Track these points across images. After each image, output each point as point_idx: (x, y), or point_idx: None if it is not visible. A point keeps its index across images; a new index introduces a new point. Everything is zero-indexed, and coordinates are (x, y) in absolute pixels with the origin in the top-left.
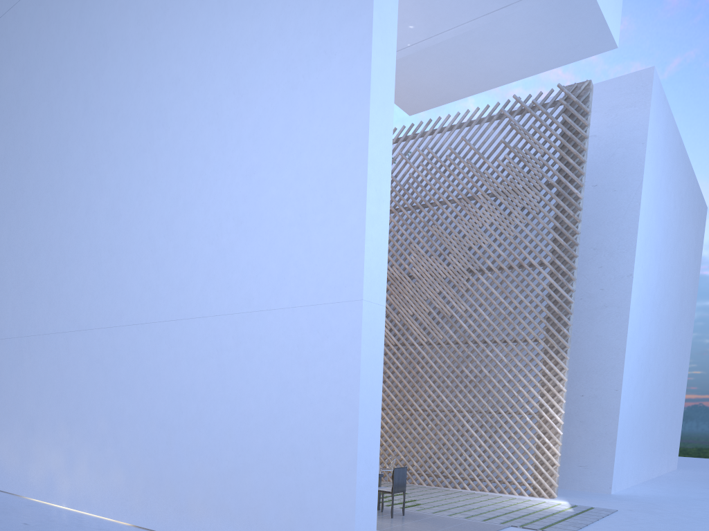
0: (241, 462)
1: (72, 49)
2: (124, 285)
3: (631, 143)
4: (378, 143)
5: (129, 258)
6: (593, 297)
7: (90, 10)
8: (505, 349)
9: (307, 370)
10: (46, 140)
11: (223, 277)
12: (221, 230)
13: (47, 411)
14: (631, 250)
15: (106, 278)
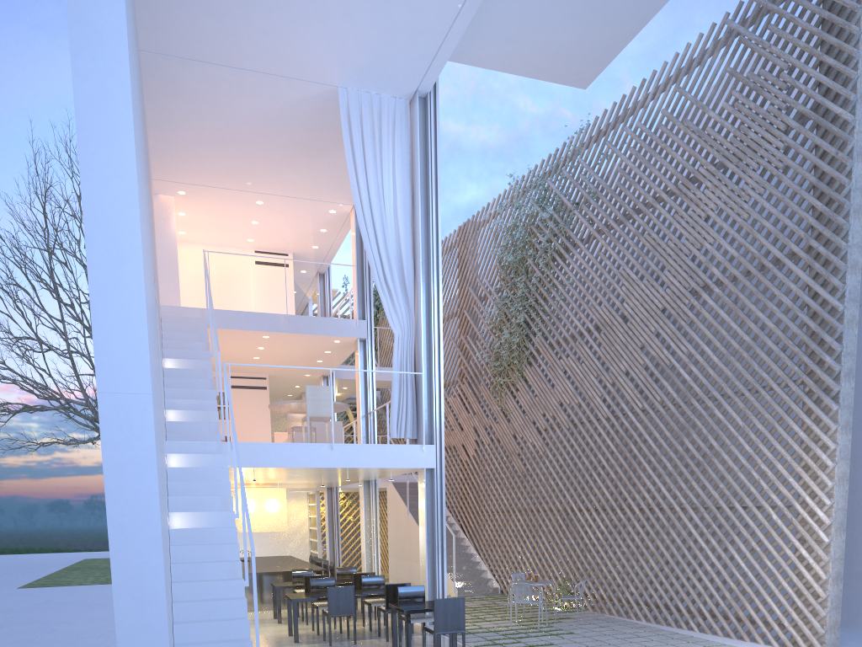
0: None
1: None
2: None
3: None
4: (104, 190)
5: None
6: None
7: None
8: (740, 405)
9: None
10: None
11: None
12: None
13: None
14: None
15: None
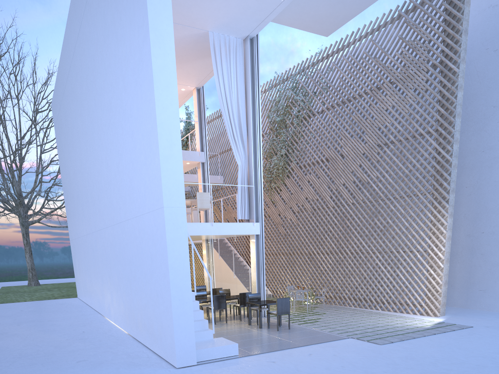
0: (146, 299)
1: (88, 71)
2: (113, 202)
3: None
4: (165, 111)
5: (112, 187)
6: (493, 149)
7: (90, 48)
8: (403, 203)
9: (155, 248)
10: (89, 123)
11: (132, 196)
12: (129, 169)
13: (104, 271)
14: None
15: (108, 198)
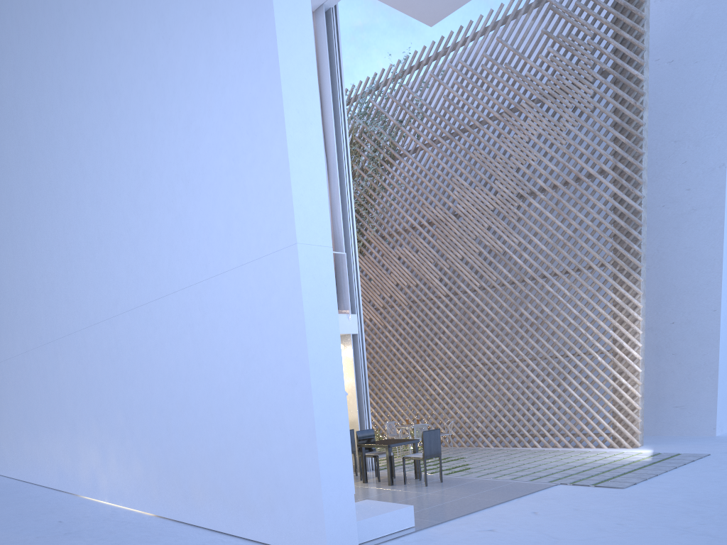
0: (224, 441)
1: (42, 35)
2: (114, 272)
3: None
4: (293, 55)
5: (113, 243)
6: (678, 201)
7: None
8: (567, 281)
9: (262, 333)
10: (40, 137)
11: (183, 246)
12: (174, 195)
13: (81, 410)
14: (722, 133)
15: (101, 268)
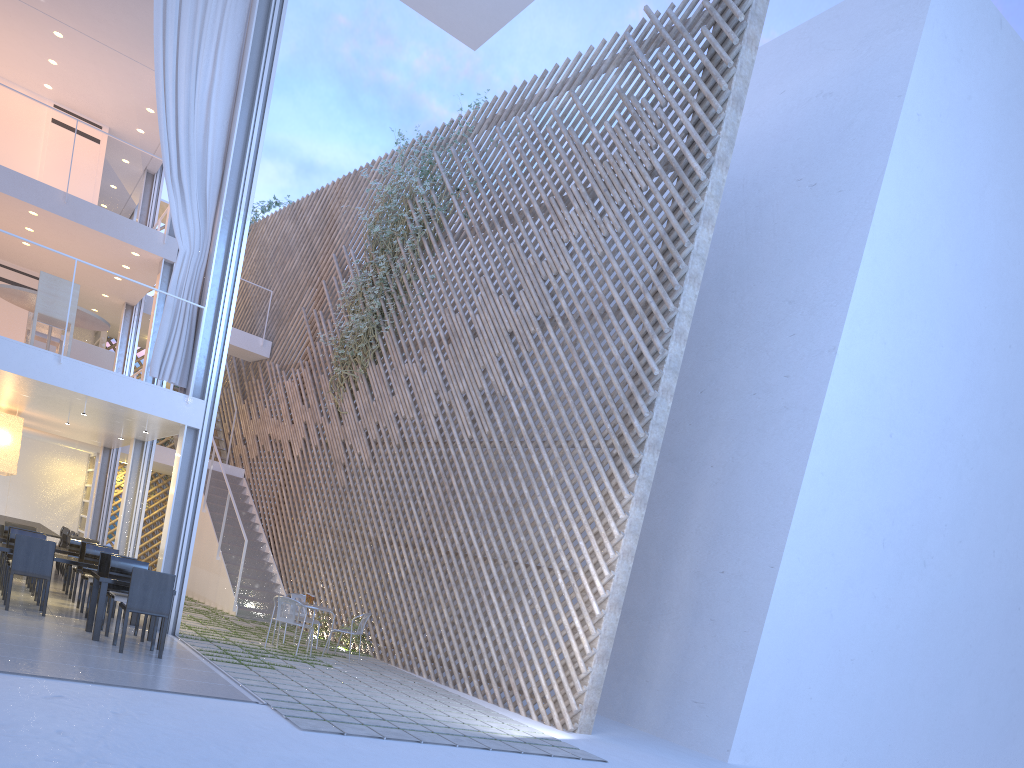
0: None
1: None
2: None
3: (882, 99)
4: None
5: None
6: (772, 391)
7: None
8: (555, 454)
9: None
10: None
11: None
12: None
13: None
14: (844, 302)
15: None
